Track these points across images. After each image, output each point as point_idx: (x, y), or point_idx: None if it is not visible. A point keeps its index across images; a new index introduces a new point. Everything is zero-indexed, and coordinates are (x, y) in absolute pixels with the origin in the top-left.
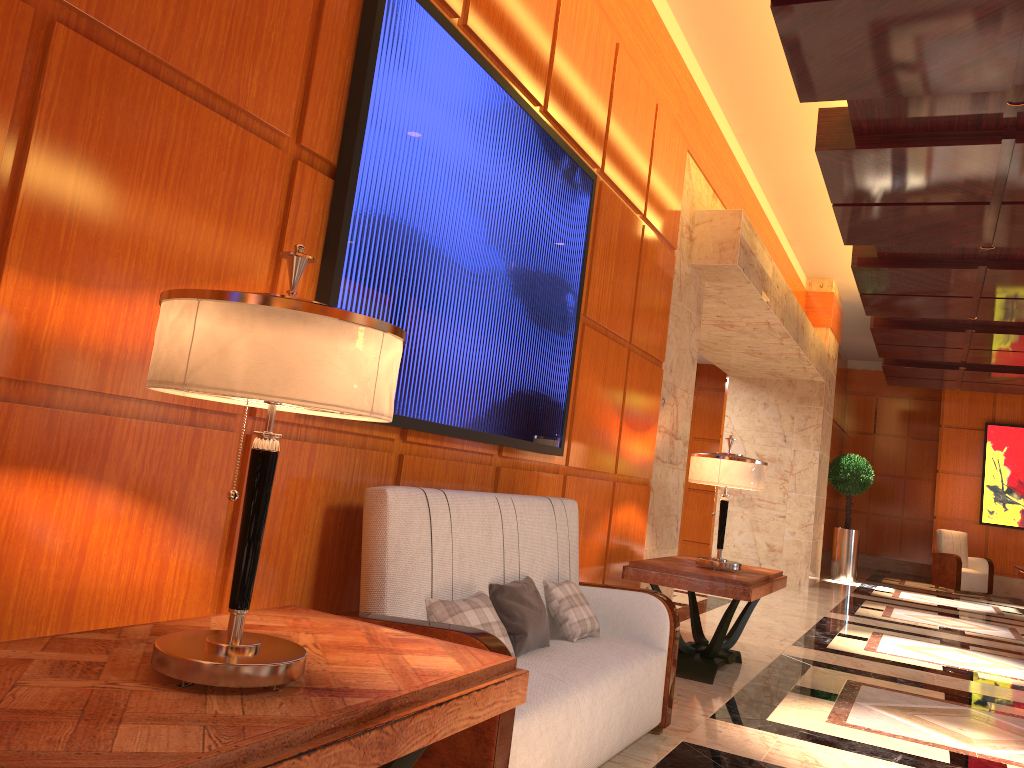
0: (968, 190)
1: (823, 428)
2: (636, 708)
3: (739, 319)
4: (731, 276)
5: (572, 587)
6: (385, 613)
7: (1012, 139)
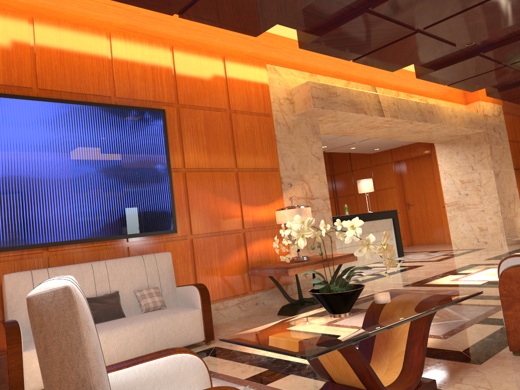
0: (395, 32)
1: (494, 156)
2: (159, 336)
3: (372, 123)
4: (322, 112)
5: (150, 290)
6: (8, 319)
7: (370, 7)
